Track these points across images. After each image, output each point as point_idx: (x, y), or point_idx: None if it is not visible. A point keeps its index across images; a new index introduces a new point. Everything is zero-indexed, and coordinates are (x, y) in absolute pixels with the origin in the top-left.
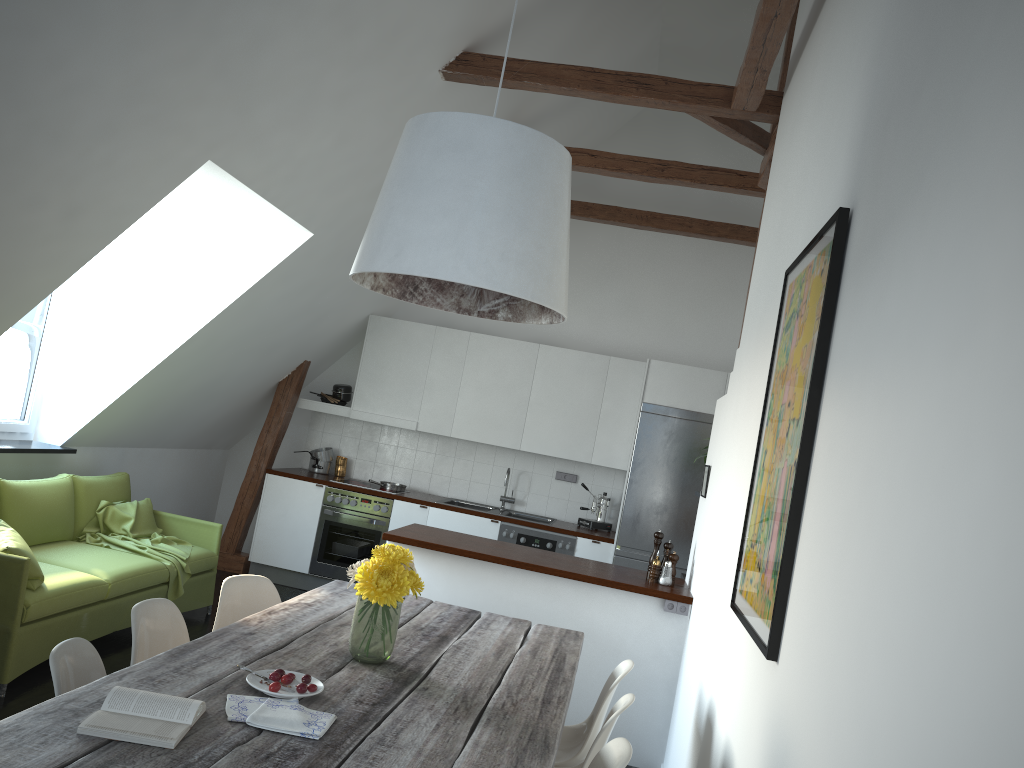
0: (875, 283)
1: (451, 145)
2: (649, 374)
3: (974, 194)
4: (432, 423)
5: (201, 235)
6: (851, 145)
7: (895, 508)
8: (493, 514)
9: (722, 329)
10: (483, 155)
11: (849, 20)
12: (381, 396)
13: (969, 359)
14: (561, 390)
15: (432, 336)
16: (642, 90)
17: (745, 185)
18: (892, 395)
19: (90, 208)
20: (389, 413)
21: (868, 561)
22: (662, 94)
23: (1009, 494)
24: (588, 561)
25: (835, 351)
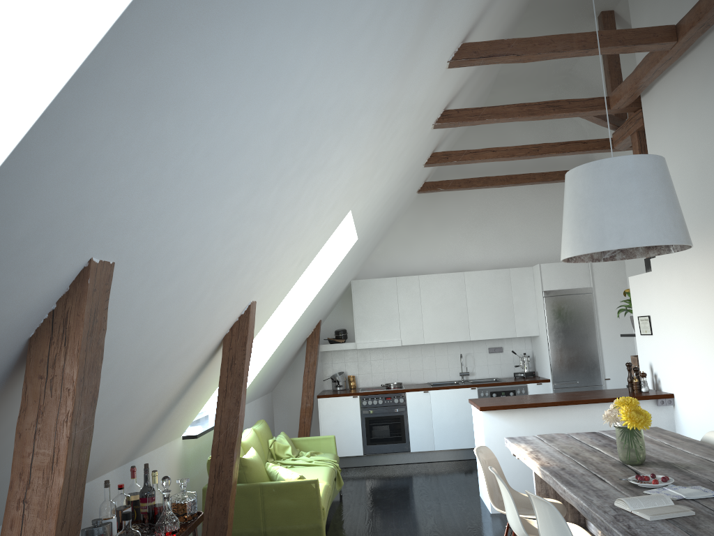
0: None
1: (627, 174)
2: (541, 273)
3: None
4: (410, 338)
5: None
6: None
7: None
8: (470, 384)
9: None
10: (646, 175)
11: None
12: (373, 330)
13: None
14: (485, 297)
15: (395, 284)
16: (557, 110)
17: (588, 148)
18: None
19: (307, 256)
20: (381, 339)
21: None
22: (569, 109)
23: None
24: (584, 392)
25: None
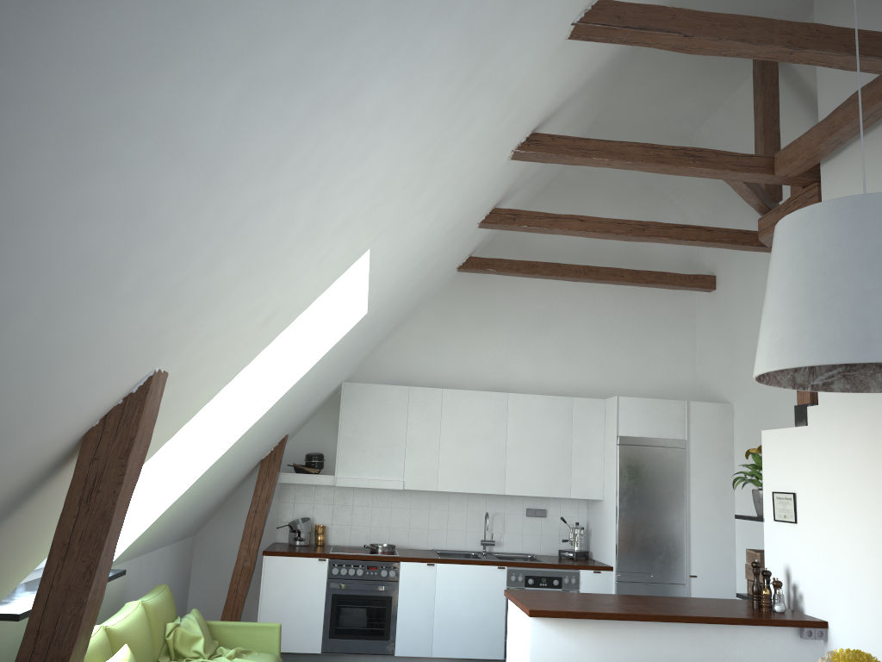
0: None
1: None
2: (619, 410)
3: None
4: (418, 480)
5: None
6: None
7: None
8: (498, 561)
9: (649, 362)
10: None
11: None
12: (364, 460)
13: None
14: (534, 433)
15: (406, 396)
16: (698, 162)
17: (713, 239)
18: None
19: (282, 310)
20: (374, 476)
21: None
22: (715, 165)
23: None
24: (682, 599)
25: None
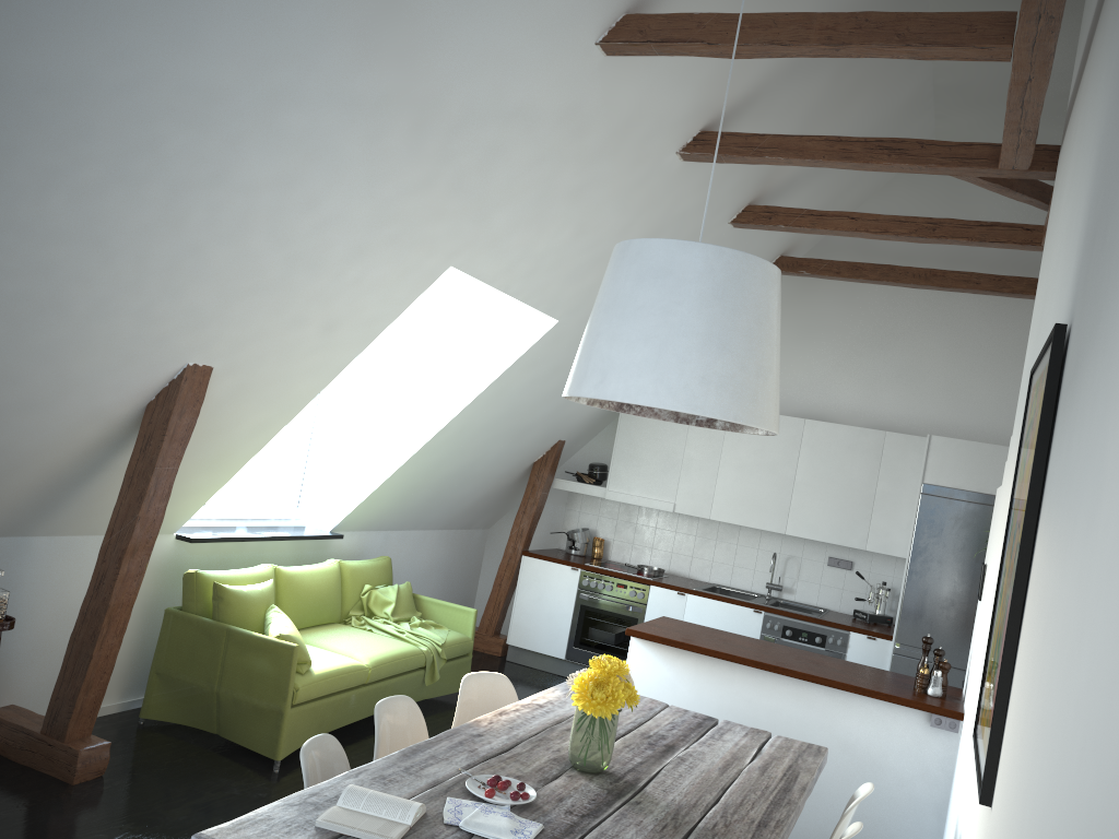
0: (1070, 419)
1: (652, 272)
2: (930, 452)
3: (1113, 363)
4: (690, 504)
5: (452, 326)
6: (1078, 249)
7: (1051, 673)
8: (756, 604)
9: None
10: (683, 280)
11: (1093, 98)
12: (636, 476)
13: (1092, 538)
14: (830, 469)
15: None
16: (894, 156)
17: (1033, 240)
18: (1063, 550)
19: (345, 321)
20: (645, 494)
21: (1036, 722)
22: (917, 159)
23: (1090, 690)
24: (850, 664)
25: (1048, 480)
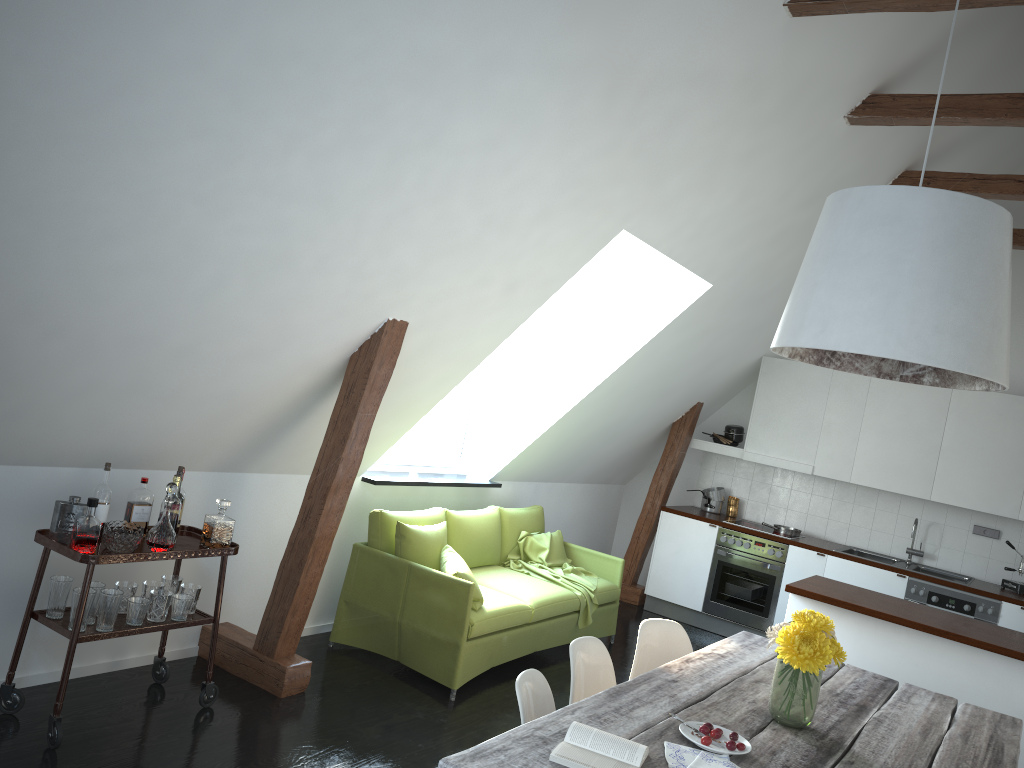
0: None
1: (878, 219)
2: None
3: None
4: (829, 467)
5: (607, 290)
6: None
7: None
8: (899, 568)
9: None
10: (913, 227)
11: None
12: (774, 438)
13: None
14: (979, 436)
15: (829, 377)
16: None
17: None
18: None
19: (525, 281)
20: (783, 456)
21: None
22: None
23: None
24: (1020, 634)
25: None
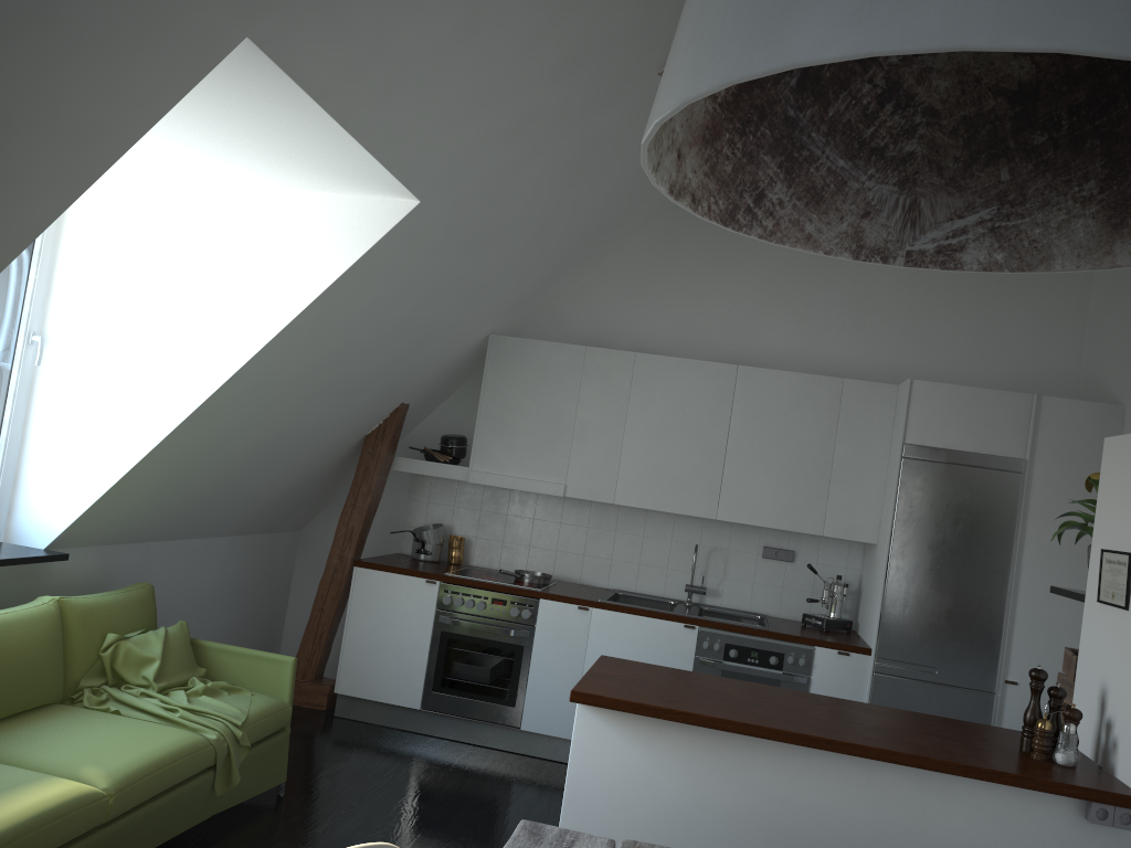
0: None
1: None
2: (912, 402)
3: None
4: (586, 485)
5: (245, 213)
6: None
7: None
8: (686, 616)
9: (997, 333)
10: None
11: None
12: (511, 449)
13: None
14: (773, 430)
15: (580, 361)
16: None
17: None
18: None
19: (23, 122)
20: (524, 473)
21: None
22: None
23: None
24: (901, 715)
25: None
